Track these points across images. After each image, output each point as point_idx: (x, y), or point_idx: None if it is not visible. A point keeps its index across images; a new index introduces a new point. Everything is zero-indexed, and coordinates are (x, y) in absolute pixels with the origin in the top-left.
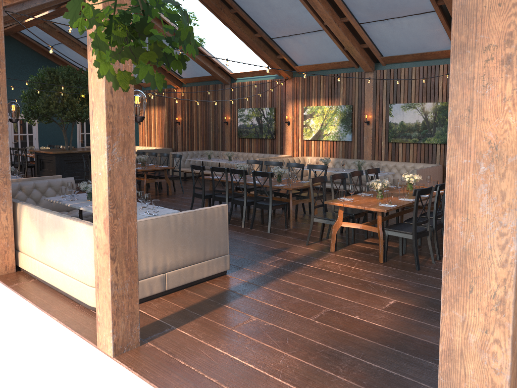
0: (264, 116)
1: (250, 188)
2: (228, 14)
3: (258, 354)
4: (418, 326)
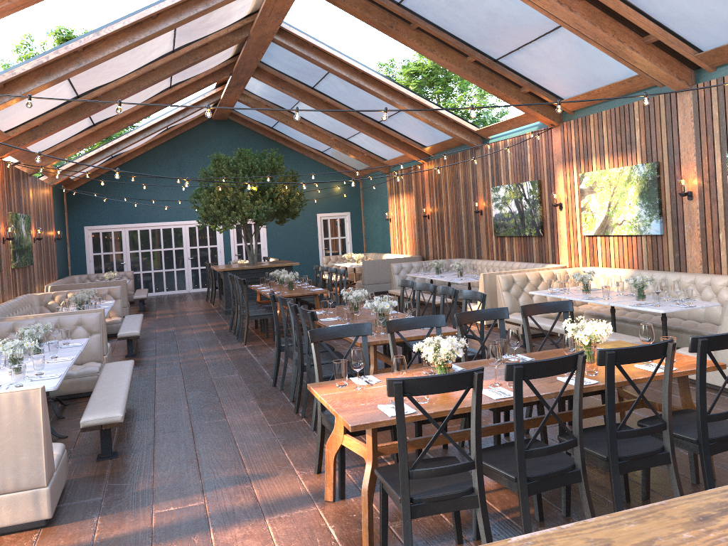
0: (525, 197)
1: None
2: (406, 33)
3: None
4: None
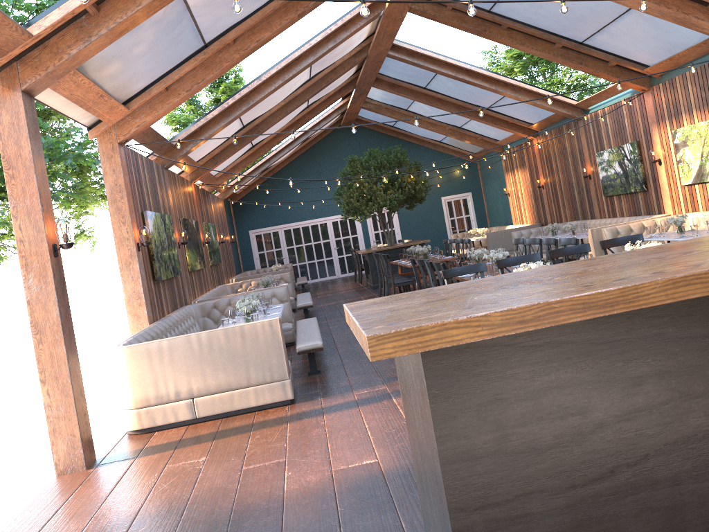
0: (626, 158)
1: None
2: (498, 33)
3: (128, 496)
4: (318, 499)
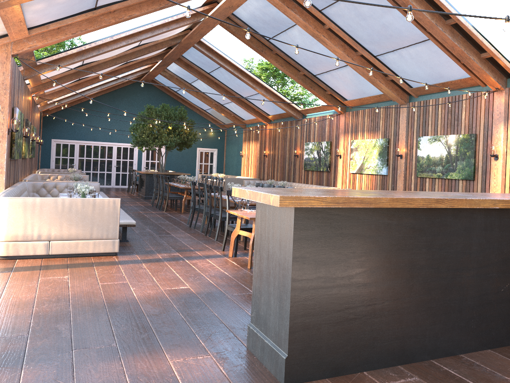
0: (322, 150)
1: None
2: (270, 55)
3: (20, 290)
4: (159, 301)
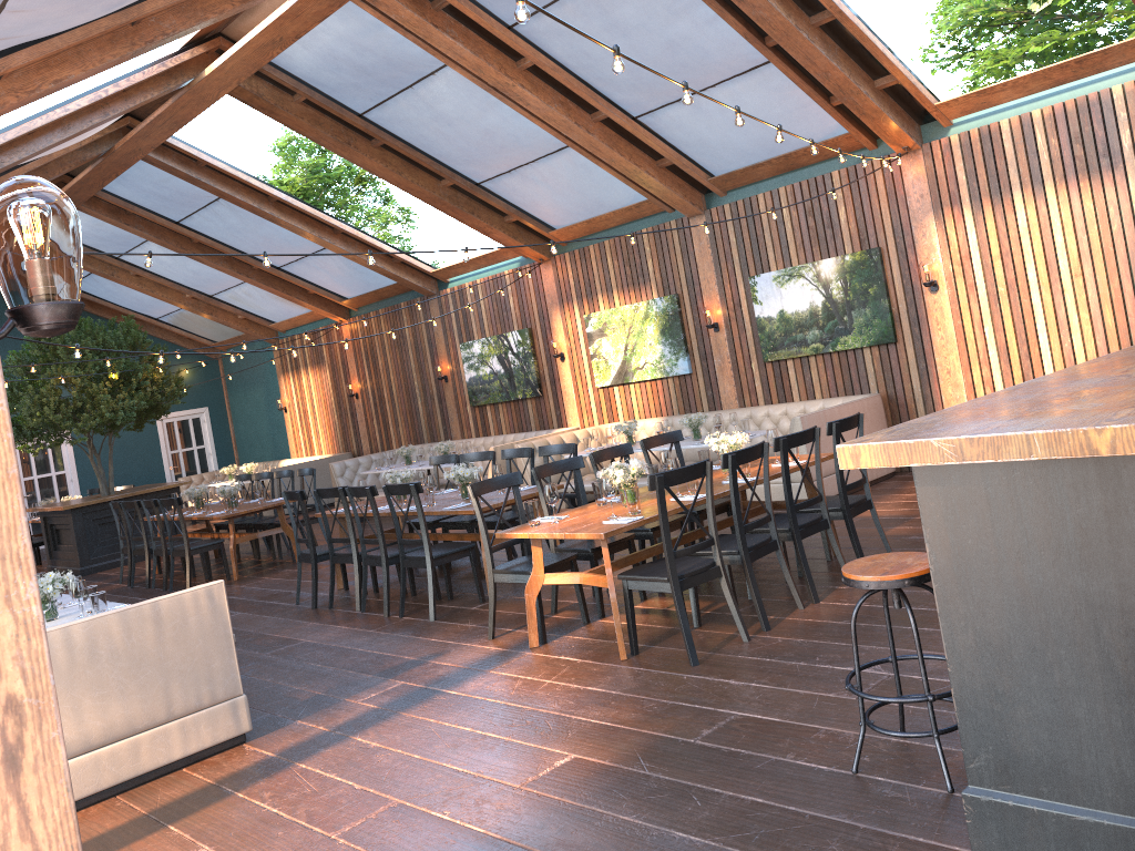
0: (512, 351)
1: (435, 521)
2: (368, 151)
3: None
4: (569, 820)
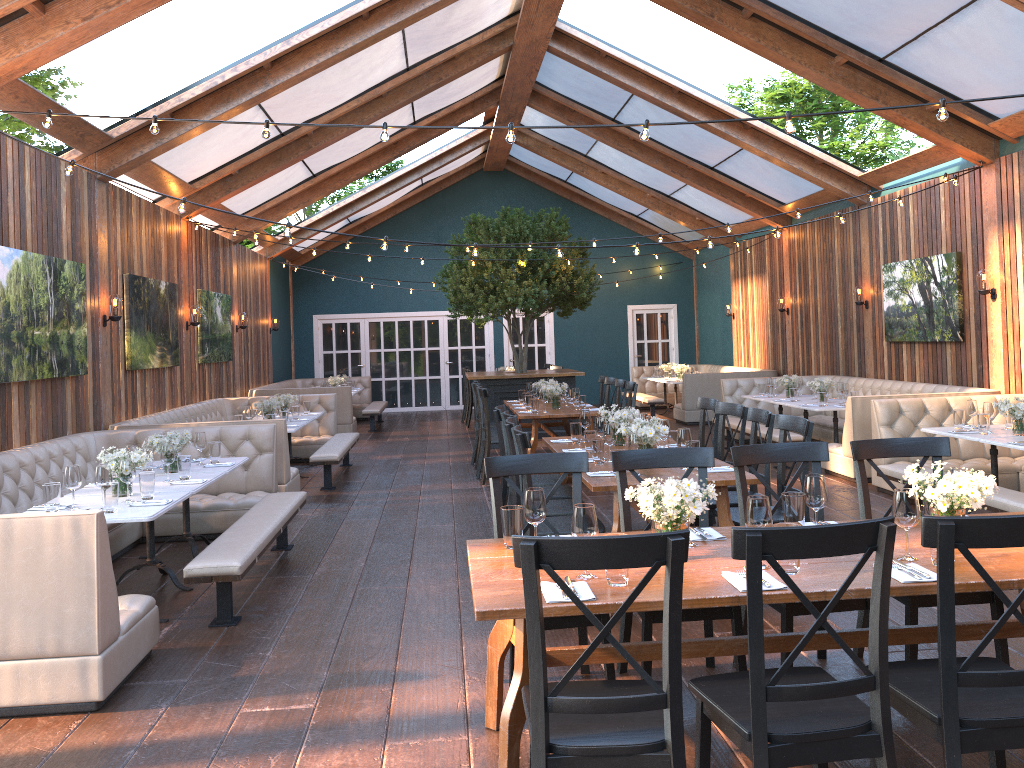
0: (934, 280)
1: None
2: (736, 23)
3: None
4: None
